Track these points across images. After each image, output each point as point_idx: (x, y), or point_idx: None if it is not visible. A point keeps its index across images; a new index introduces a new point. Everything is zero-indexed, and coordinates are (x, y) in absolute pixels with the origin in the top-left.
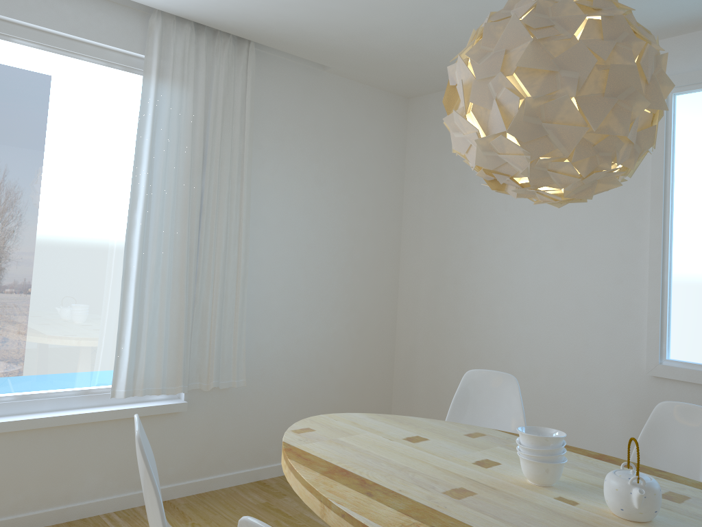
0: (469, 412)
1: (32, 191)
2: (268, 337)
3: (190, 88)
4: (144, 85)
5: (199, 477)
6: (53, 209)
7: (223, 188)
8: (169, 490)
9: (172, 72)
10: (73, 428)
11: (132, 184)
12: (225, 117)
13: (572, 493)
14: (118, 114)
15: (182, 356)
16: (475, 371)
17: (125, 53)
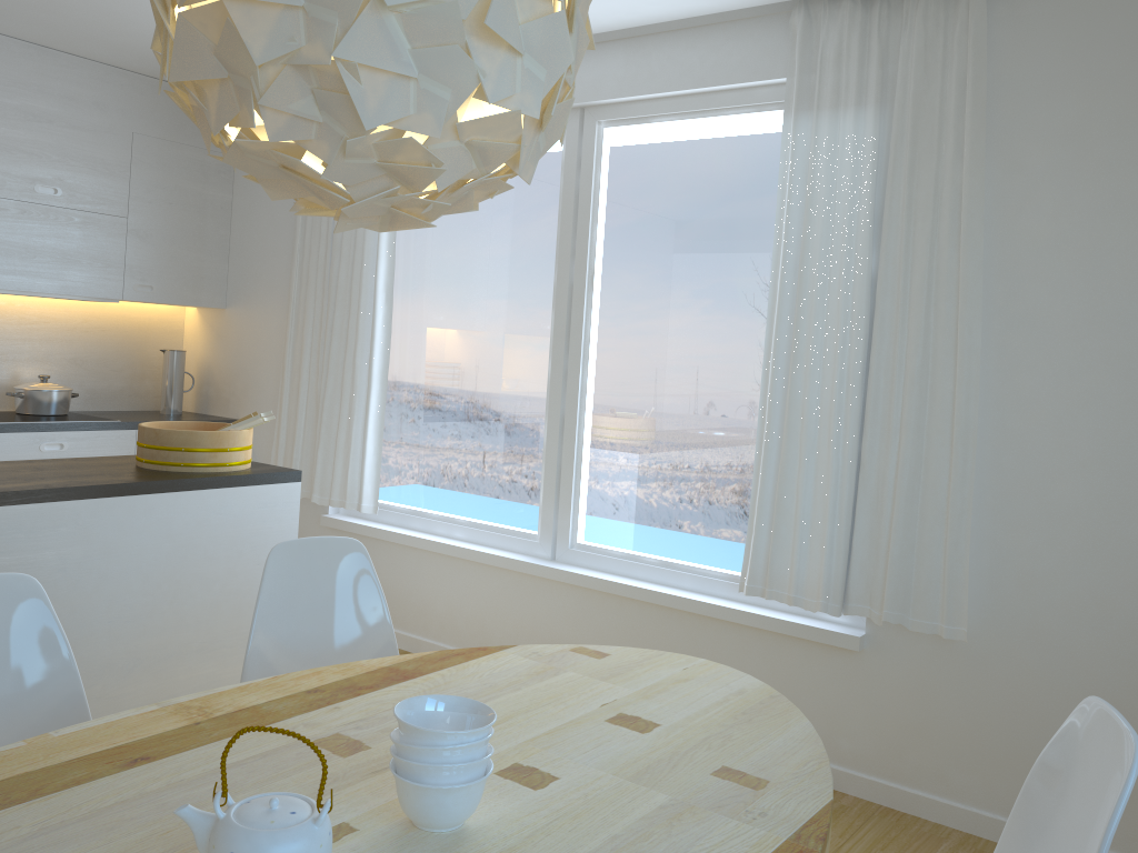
0: (1054, 807)
1: (675, 303)
2: (1049, 560)
3: (849, 103)
4: (787, 123)
5: (895, 781)
6: (697, 324)
7: (917, 263)
8: (839, 776)
9: (817, 89)
10: (705, 621)
11: (773, 278)
12: (921, 134)
13: (385, 846)
14: (776, 177)
15: (823, 552)
16: (1093, 702)
17: (774, 83)
